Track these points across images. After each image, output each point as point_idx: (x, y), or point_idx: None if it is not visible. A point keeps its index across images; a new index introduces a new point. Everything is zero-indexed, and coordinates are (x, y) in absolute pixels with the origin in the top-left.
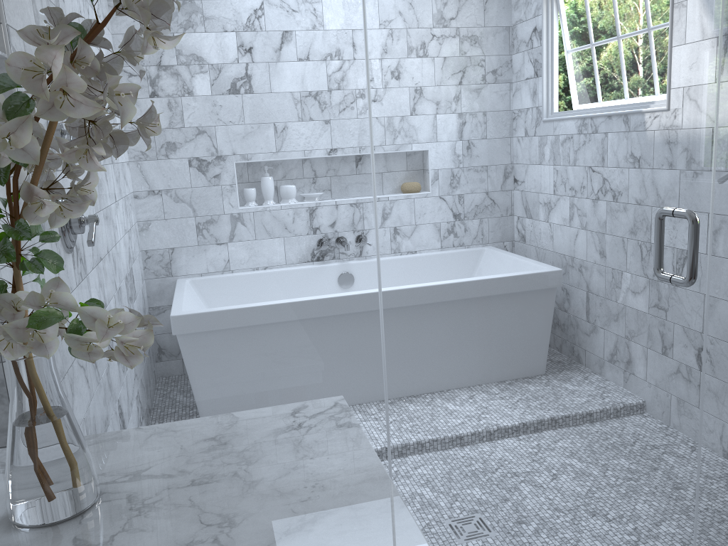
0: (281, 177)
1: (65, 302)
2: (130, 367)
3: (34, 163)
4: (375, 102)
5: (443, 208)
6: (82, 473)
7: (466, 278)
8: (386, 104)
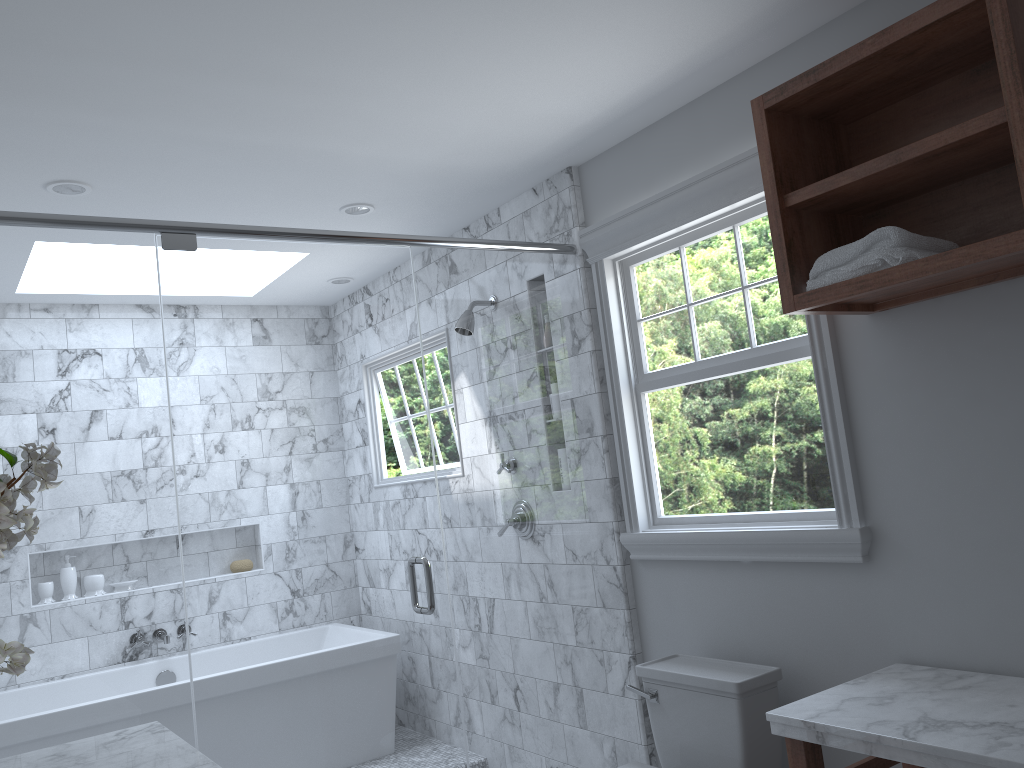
0: (80, 569)
1: None
2: (17, 674)
3: None
4: (203, 471)
5: (289, 589)
6: None
7: (315, 665)
8: (216, 473)
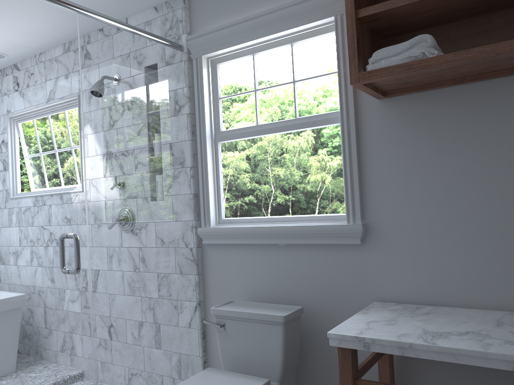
0: None
1: None
2: None
3: None
4: None
5: None
6: None
7: None
8: None
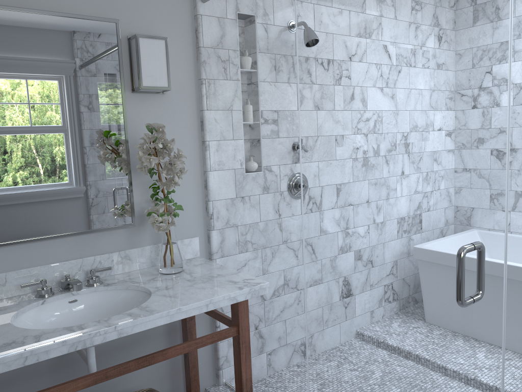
0: None
1: (159, 211)
2: (157, 232)
3: (146, 174)
4: None
5: None
6: (169, 262)
7: None
8: None
